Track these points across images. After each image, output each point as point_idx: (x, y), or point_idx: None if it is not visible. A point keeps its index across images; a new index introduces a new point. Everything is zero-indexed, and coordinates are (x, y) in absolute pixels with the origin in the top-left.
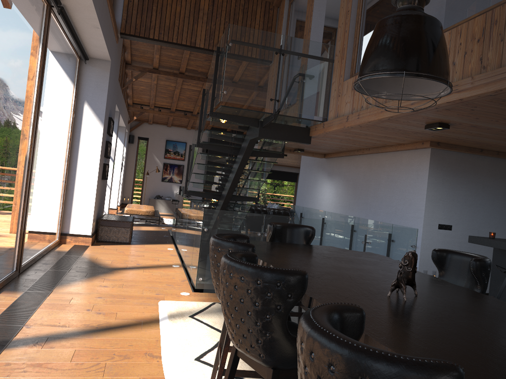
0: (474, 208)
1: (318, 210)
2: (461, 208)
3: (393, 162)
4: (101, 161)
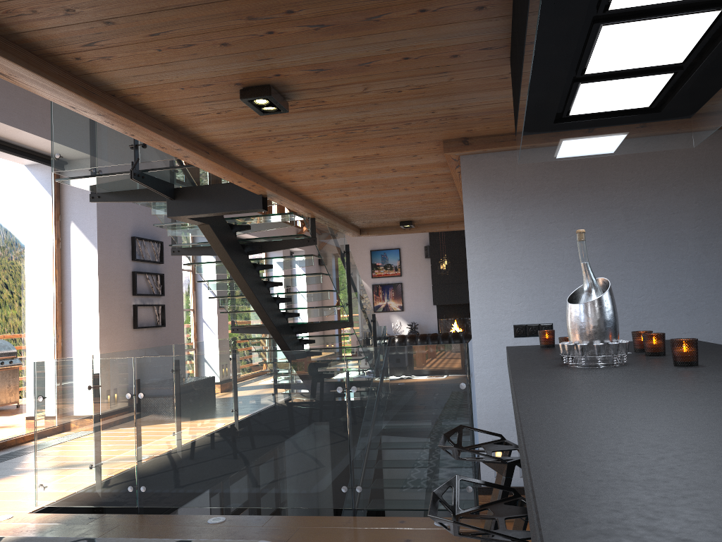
0: (611, 271)
1: None
2: (572, 278)
3: None
4: (115, 303)
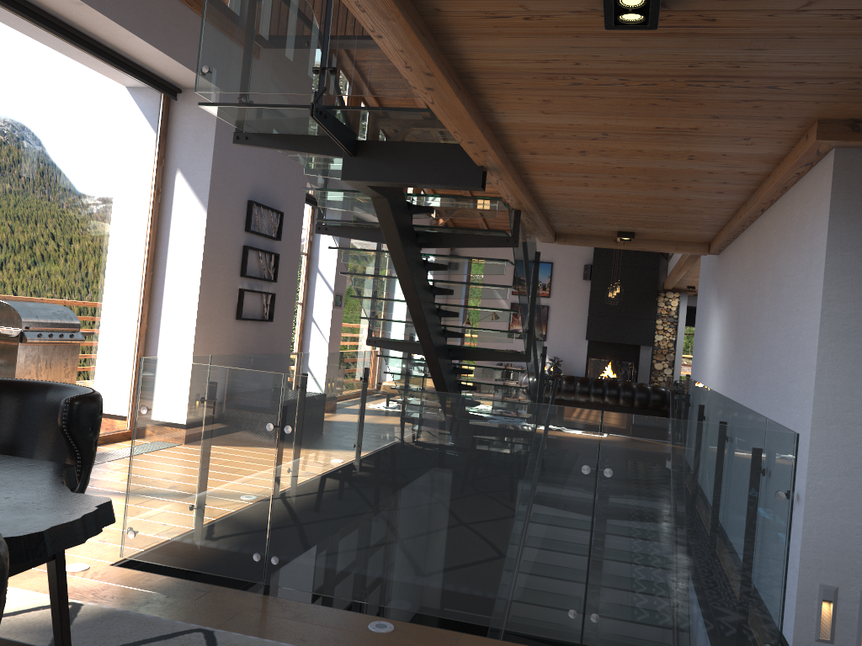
0: None
1: (701, 387)
2: None
3: (782, 225)
4: (219, 283)
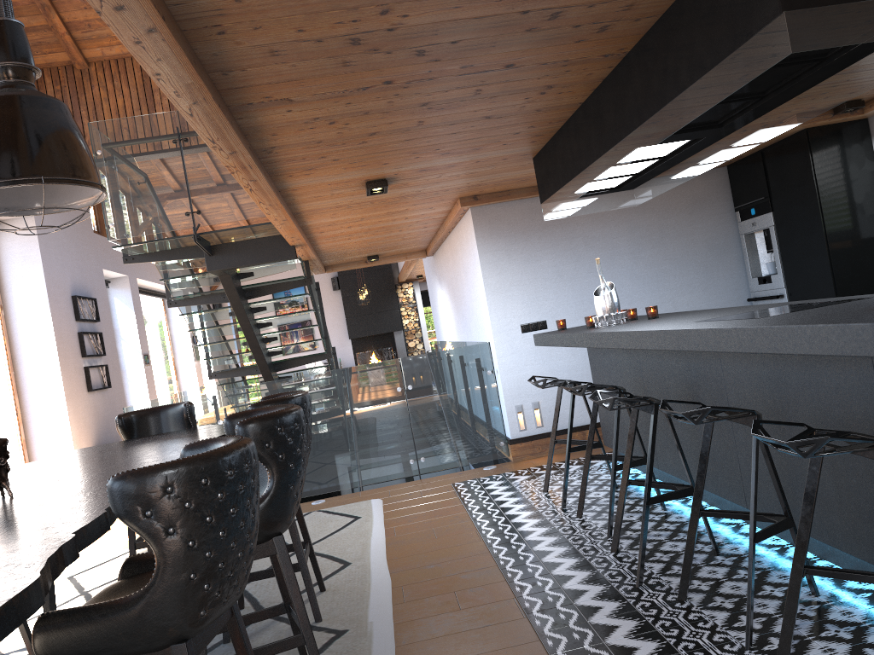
0: (579, 280)
1: (445, 343)
2: (556, 288)
3: (460, 241)
4: (71, 366)
